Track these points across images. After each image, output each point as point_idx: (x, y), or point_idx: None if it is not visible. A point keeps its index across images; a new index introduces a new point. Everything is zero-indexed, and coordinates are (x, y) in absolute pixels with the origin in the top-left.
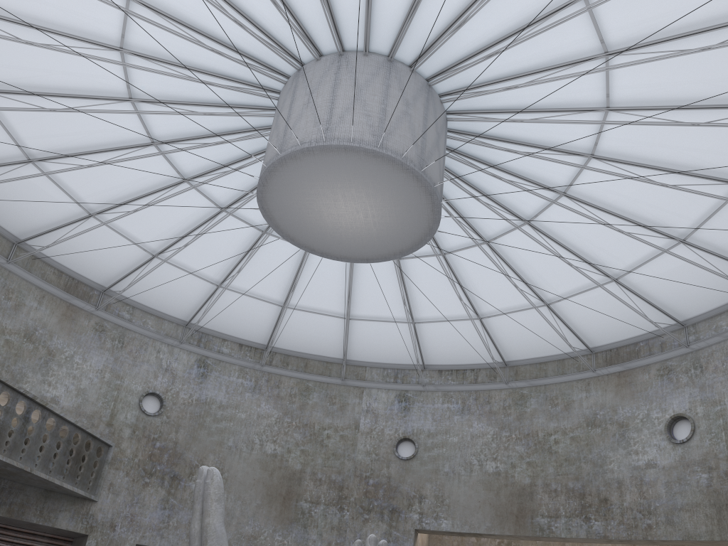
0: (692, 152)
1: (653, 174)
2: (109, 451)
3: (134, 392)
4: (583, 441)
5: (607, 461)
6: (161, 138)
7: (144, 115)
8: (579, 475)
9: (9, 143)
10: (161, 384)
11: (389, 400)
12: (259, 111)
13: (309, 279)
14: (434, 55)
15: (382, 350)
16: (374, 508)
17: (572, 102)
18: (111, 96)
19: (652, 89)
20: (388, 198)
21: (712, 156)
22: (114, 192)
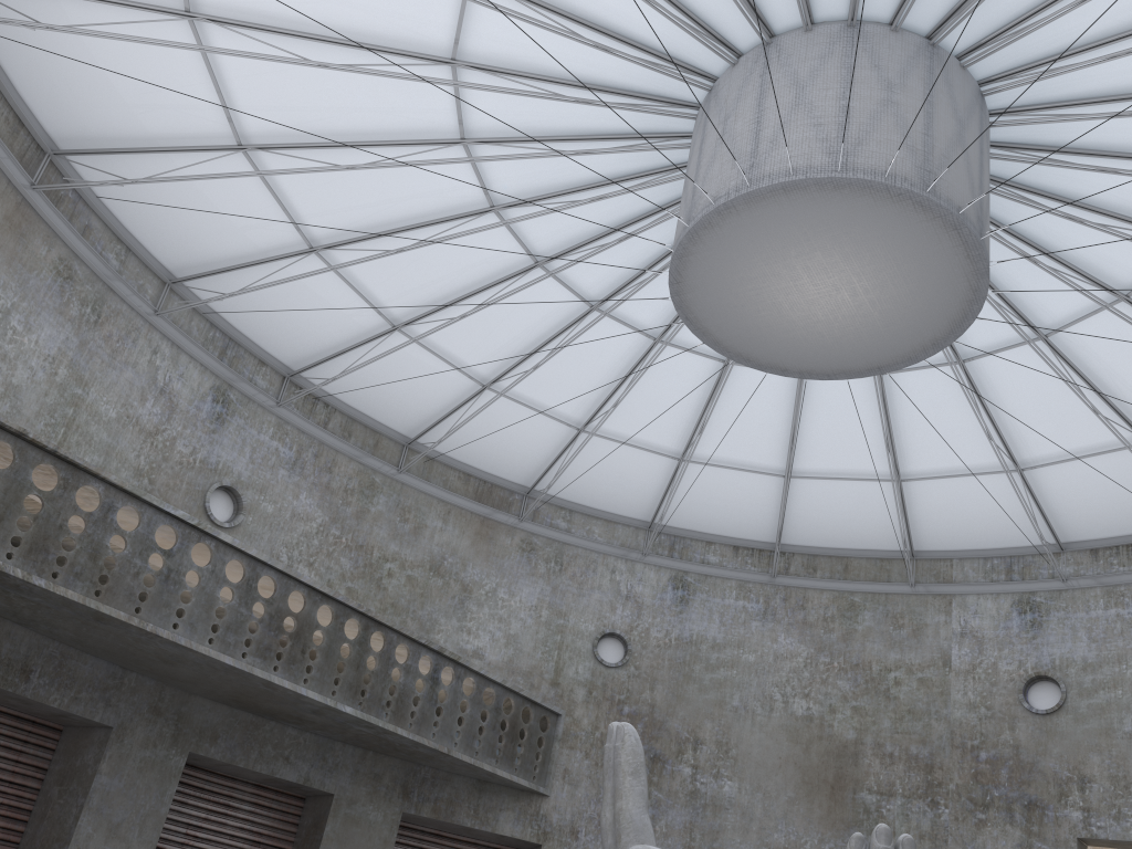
0: None
1: None
2: (557, 722)
3: (584, 633)
4: None
5: None
6: (546, 254)
7: (517, 226)
8: None
9: (367, 310)
10: (622, 620)
11: (1002, 612)
12: (669, 174)
13: (817, 424)
14: None
15: (975, 527)
16: (994, 802)
17: None
18: (468, 211)
19: None
20: (882, 254)
21: None
22: (506, 347)
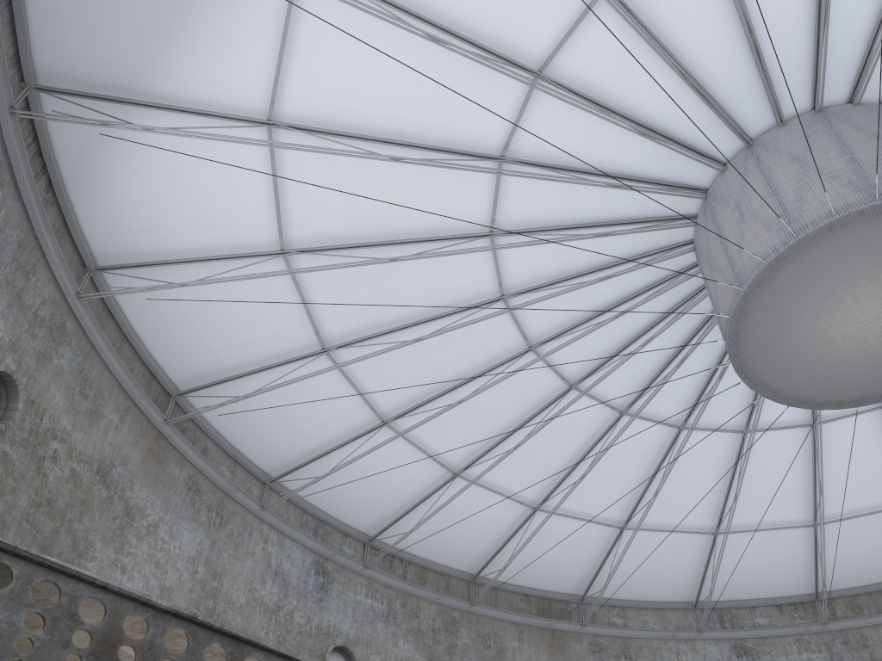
0: None
1: None
2: None
3: None
4: None
5: None
6: (577, 377)
7: (550, 359)
8: None
9: (430, 465)
10: None
11: None
12: (676, 279)
13: (834, 468)
14: (875, 67)
15: None
16: None
17: None
18: (509, 356)
19: None
20: None
21: None
22: (550, 468)
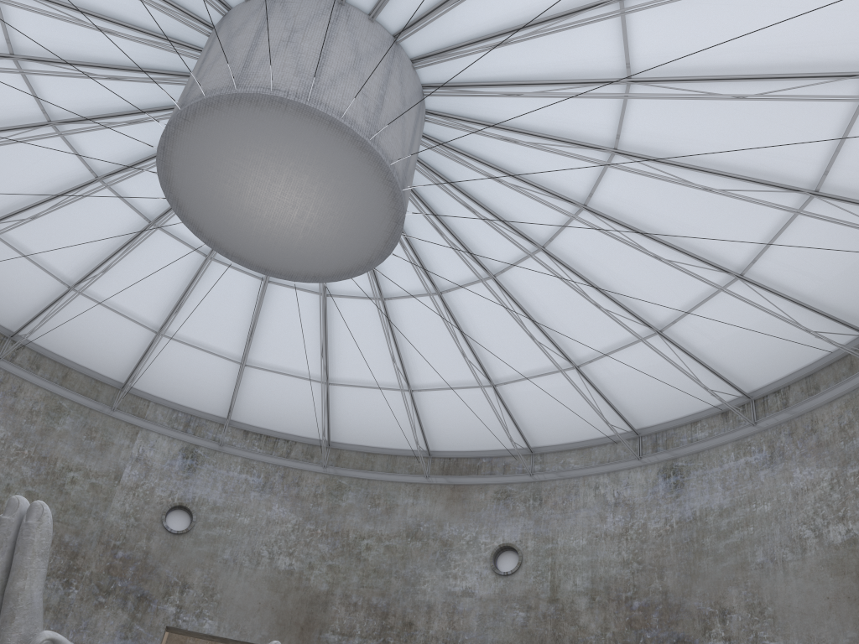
0: (630, 283)
1: (586, 291)
2: None
3: None
4: (399, 552)
5: (421, 581)
6: None
7: None
8: (386, 591)
9: None
10: None
11: (172, 453)
12: (186, 17)
13: (130, 264)
14: (444, 62)
15: (182, 387)
16: (116, 590)
17: (554, 184)
18: None
19: (632, 206)
20: (343, 206)
21: (645, 293)
22: None
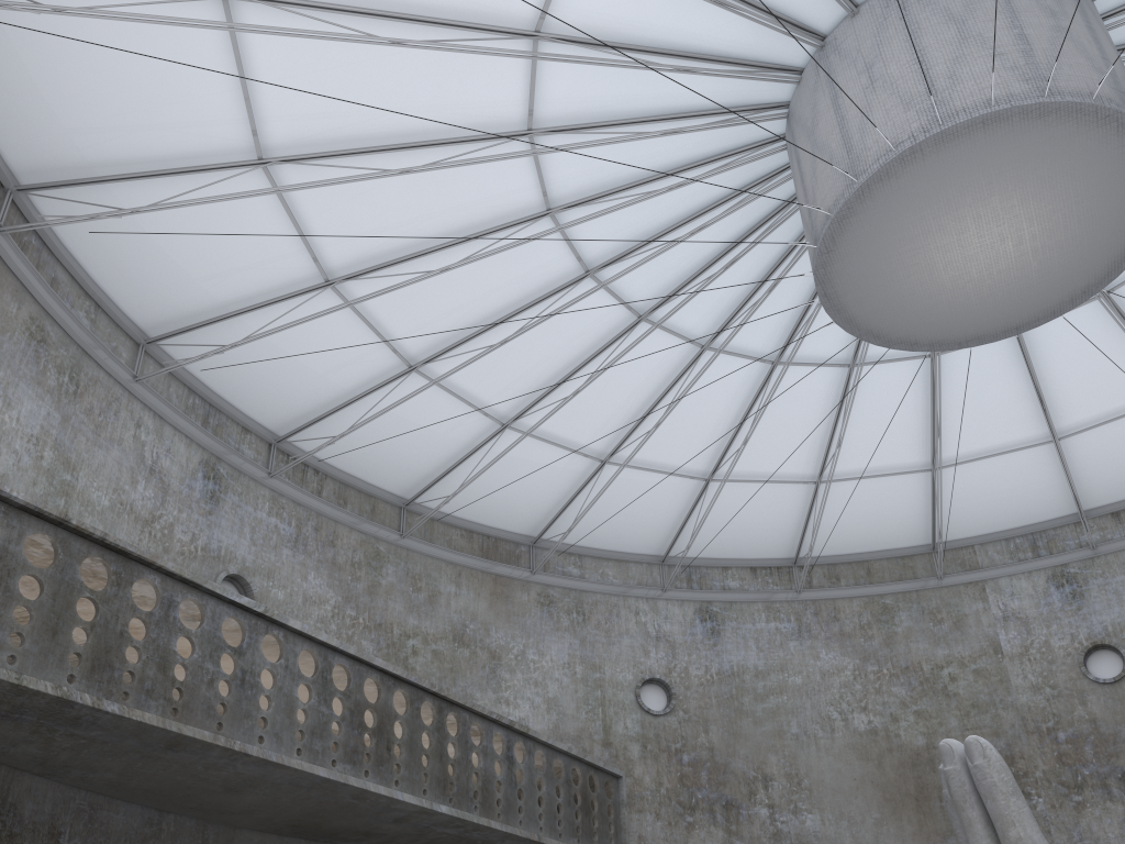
0: None
1: None
2: (619, 785)
3: (624, 684)
4: None
5: None
6: (597, 262)
7: (569, 231)
8: None
9: (380, 351)
10: (658, 663)
11: (1039, 589)
12: (754, 152)
13: (857, 420)
14: None
15: (998, 509)
16: (1086, 781)
17: None
18: (518, 218)
19: None
20: (1064, 191)
21: None
22: (534, 376)
